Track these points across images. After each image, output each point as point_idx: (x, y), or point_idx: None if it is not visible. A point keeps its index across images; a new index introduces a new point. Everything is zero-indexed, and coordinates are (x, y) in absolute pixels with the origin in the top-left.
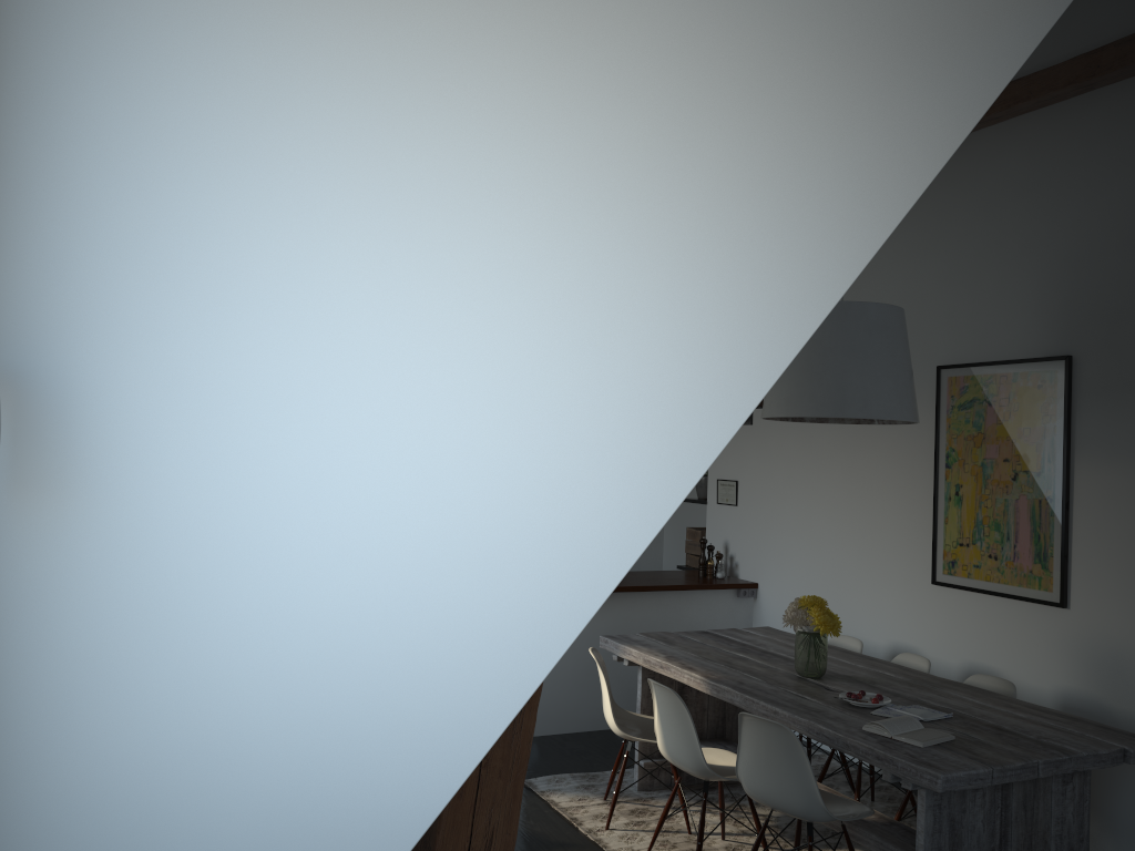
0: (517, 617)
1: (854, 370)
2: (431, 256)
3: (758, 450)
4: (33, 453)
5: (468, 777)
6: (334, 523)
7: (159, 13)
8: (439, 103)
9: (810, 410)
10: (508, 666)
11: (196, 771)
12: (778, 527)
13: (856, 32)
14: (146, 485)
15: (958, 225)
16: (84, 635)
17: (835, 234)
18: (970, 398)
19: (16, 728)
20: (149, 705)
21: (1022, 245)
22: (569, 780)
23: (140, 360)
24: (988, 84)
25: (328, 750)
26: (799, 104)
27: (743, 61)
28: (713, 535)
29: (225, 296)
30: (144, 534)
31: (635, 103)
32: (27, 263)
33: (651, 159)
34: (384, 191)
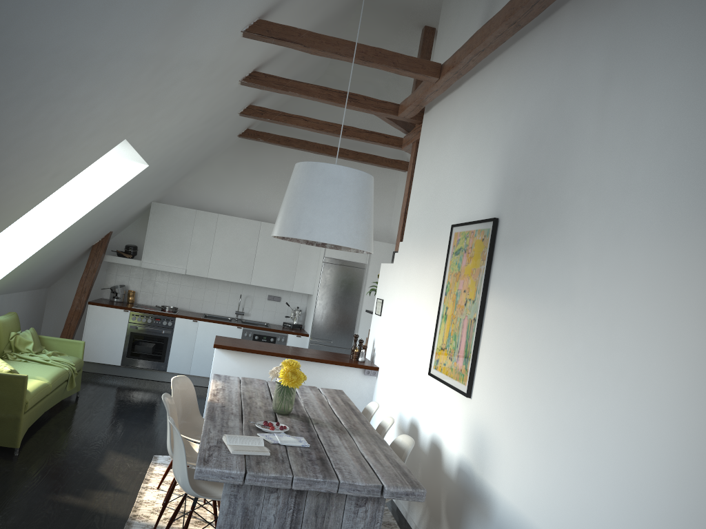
0: None
1: (309, 207)
2: None
3: (392, 280)
4: None
5: None
6: None
7: None
8: None
9: (281, 232)
10: None
11: None
12: (390, 331)
13: None
14: None
15: (475, 128)
16: None
17: None
18: (459, 247)
19: None
20: None
21: (494, 141)
22: None
23: None
24: None
25: None
26: None
27: None
28: (371, 334)
29: None
30: None
31: None
32: None
33: None
34: None
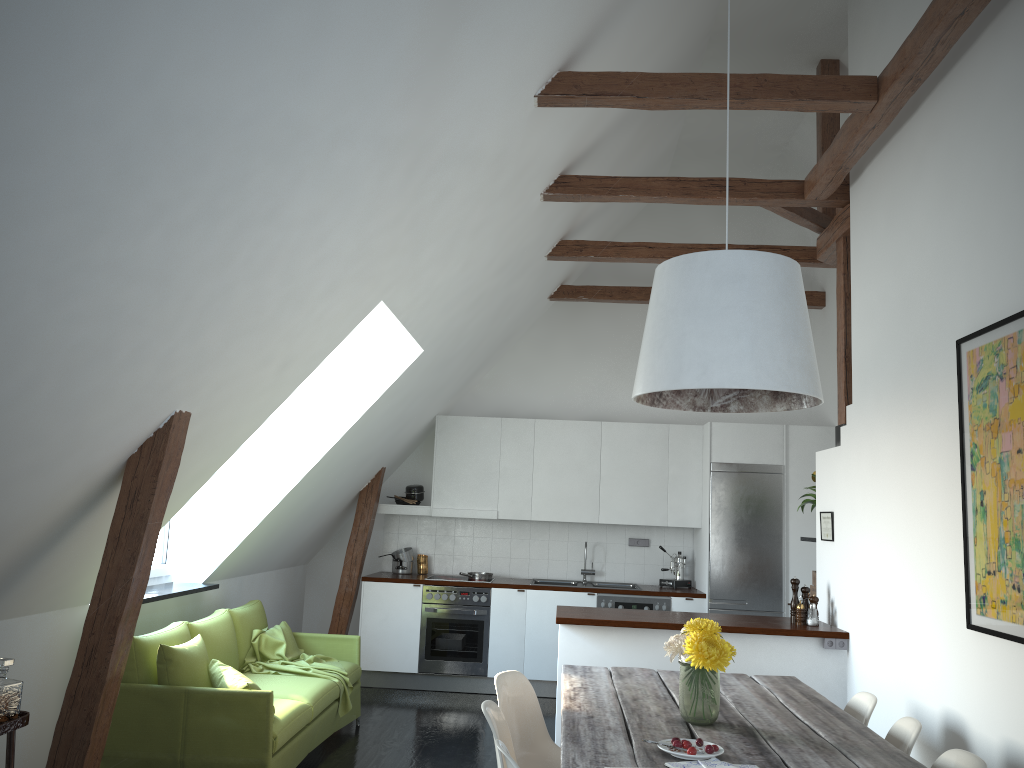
0: None
1: (694, 332)
2: None
3: (844, 474)
4: None
5: None
6: None
7: None
8: None
9: (649, 384)
10: None
11: None
12: (860, 564)
13: None
14: None
15: (968, 161)
16: None
17: None
18: (984, 374)
19: None
20: None
21: (1019, 163)
22: None
23: None
24: None
25: None
26: None
27: None
28: (820, 577)
29: None
30: None
31: None
32: None
33: None
34: None
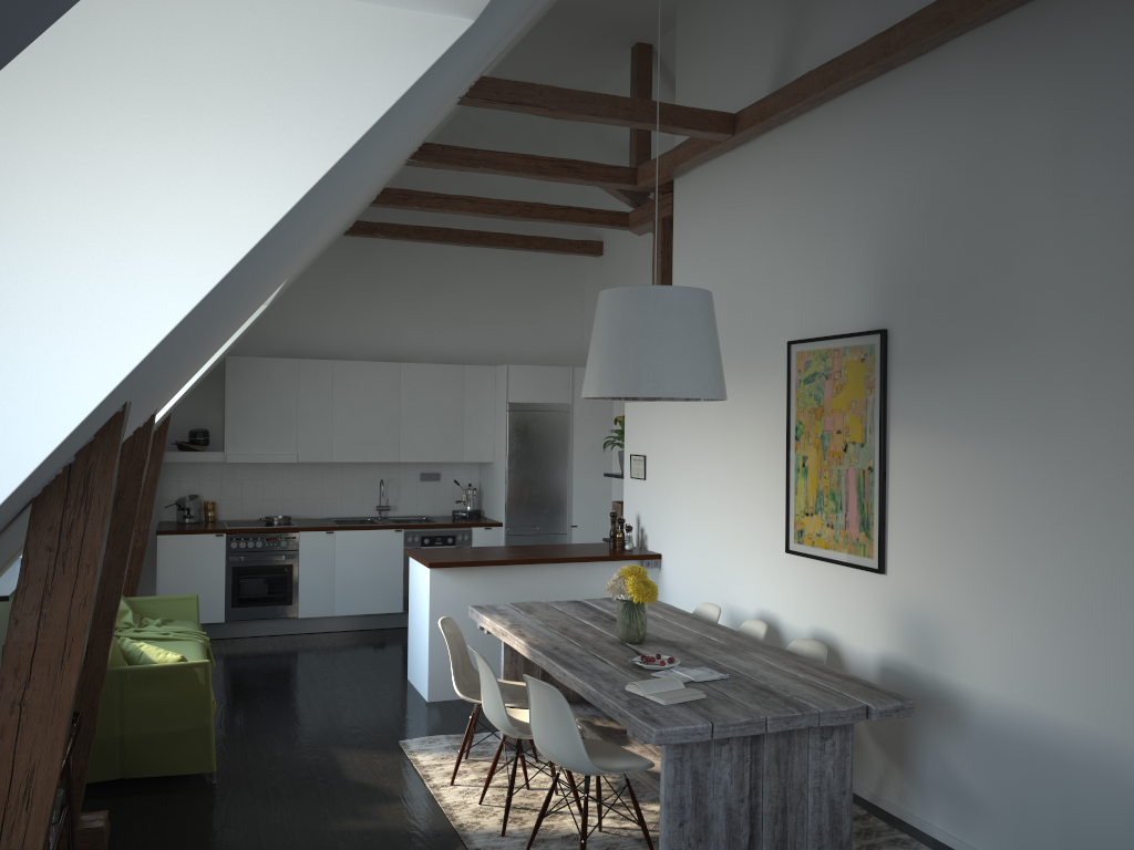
0: None
1: (649, 351)
2: None
3: (660, 425)
4: None
5: None
6: None
7: None
8: None
9: (611, 390)
10: None
11: None
12: (676, 500)
13: (193, 94)
14: None
15: (803, 203)
16: None
17: (174, 266)
18: (812, 372)
19: None
20: None
21: (851, 222)
22: (442, 741)
23: None
24: (349, 127)
25: None
26: (130, 160)
27: (66, 128)
28: (628, 509)
29: None
30: None
31: None
32: None
33: None
34: None
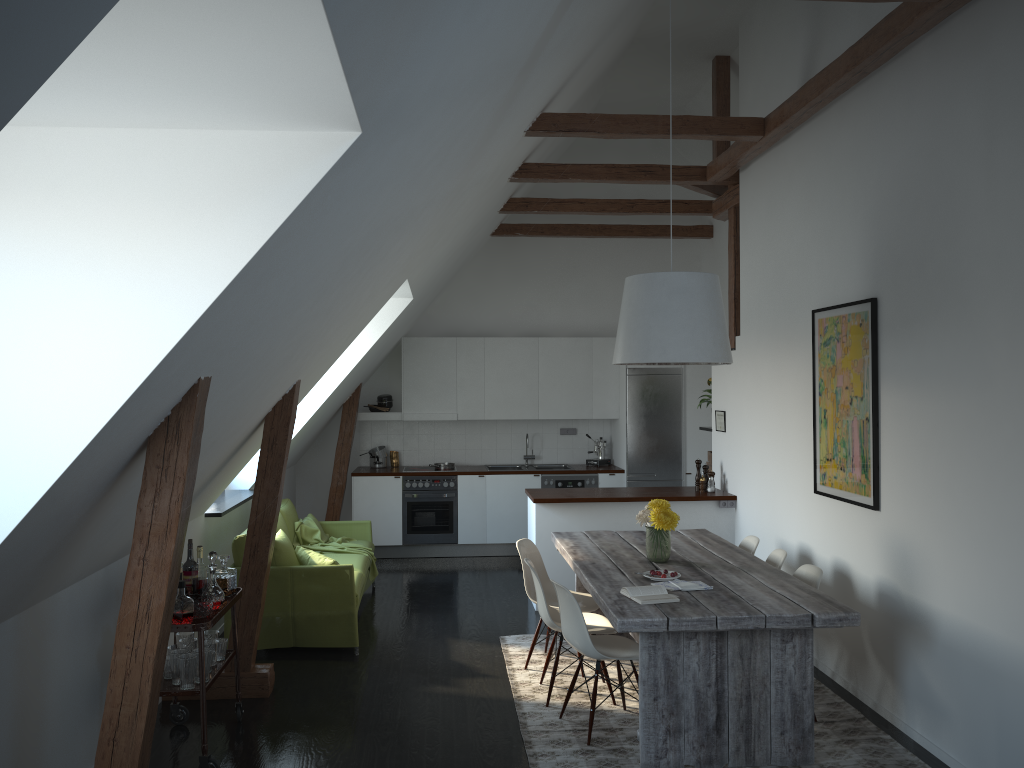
0: (20, 479)
1: (656, 326)
2: None
3: (734, 385)
4: None
5: (1, 543)
6: None
7: None
8: None
9: (628, 358)
10: (17, 499)
11: None
12: (745, 449)
13: (192, 199)
14: None
15: (822, 190)
16: None
17: (183, 299)
18: (828, 336)
19: None
20: None
21: (852, 205)
22: (532, 638)
23: None
24: (283, 208)
25: None
26: (159, 240)
27: (125, 226)
28: (715, 457)
29: None
30: None
31: (67, 255)
32: None
33: (77, 278)
34: None
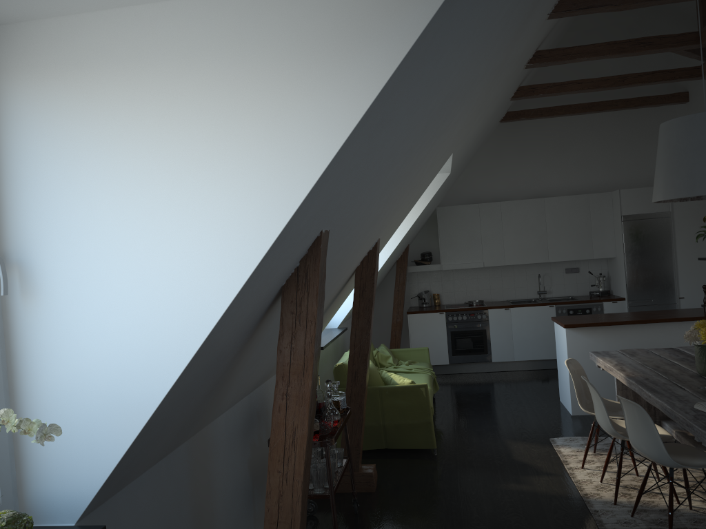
0: (181, 329)
1: (700, 162)
2: (133, 199)
3: None
4: (26, 284)
5: (170, 389)
6: (112, 299)
7: (40, 141)
8: (128, 143)
9: (672, 194)
10: (180, 348)
11: (81, 382)
12: None
13: (313, 48)
14: (55, 291)
15: None
16: (45, 338)
17: (312, 147)
18: None
19: (32, 366)
20: (65, 360)
21: None
22: (578, 440)
23: (49, 252)
24: (401, 45)
25: (120, 377)
26: (285, 93)
27: (253, 83)
28: None
29: (69, 227)
30: (57, 307)
31: (205, 118)
32: (17, 228)
33: (215, 139)
34: (113, 180)
